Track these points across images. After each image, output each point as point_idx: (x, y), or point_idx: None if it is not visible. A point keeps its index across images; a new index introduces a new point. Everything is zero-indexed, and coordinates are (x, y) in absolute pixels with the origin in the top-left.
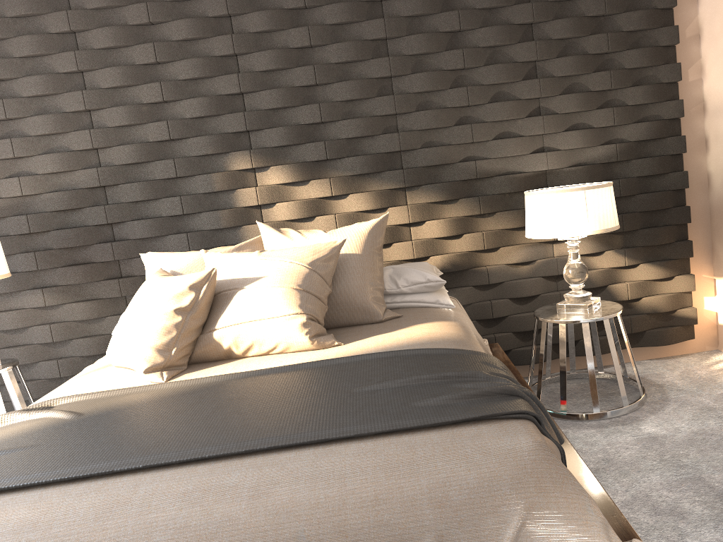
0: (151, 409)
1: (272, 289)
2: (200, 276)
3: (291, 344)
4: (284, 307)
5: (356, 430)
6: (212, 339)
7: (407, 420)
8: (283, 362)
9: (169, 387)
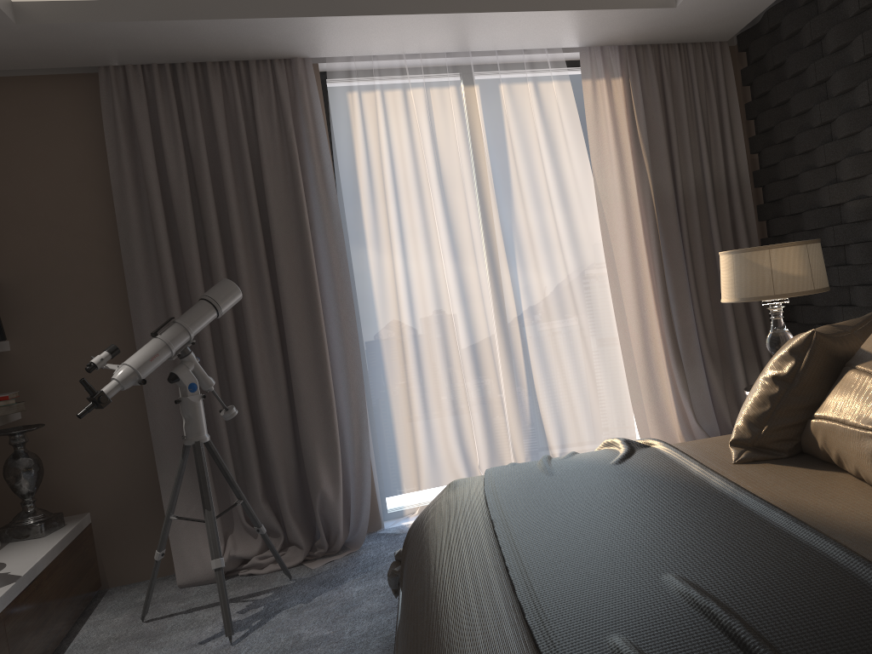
0: (623, 484)
1: (871, 380)
2: (799, 339)
3: (866, 477)
4: (868, 414)
5: (534, 615)
6: (809, 430)
7: (555, 647)
8: (828, 499)
9: (691, 470)
